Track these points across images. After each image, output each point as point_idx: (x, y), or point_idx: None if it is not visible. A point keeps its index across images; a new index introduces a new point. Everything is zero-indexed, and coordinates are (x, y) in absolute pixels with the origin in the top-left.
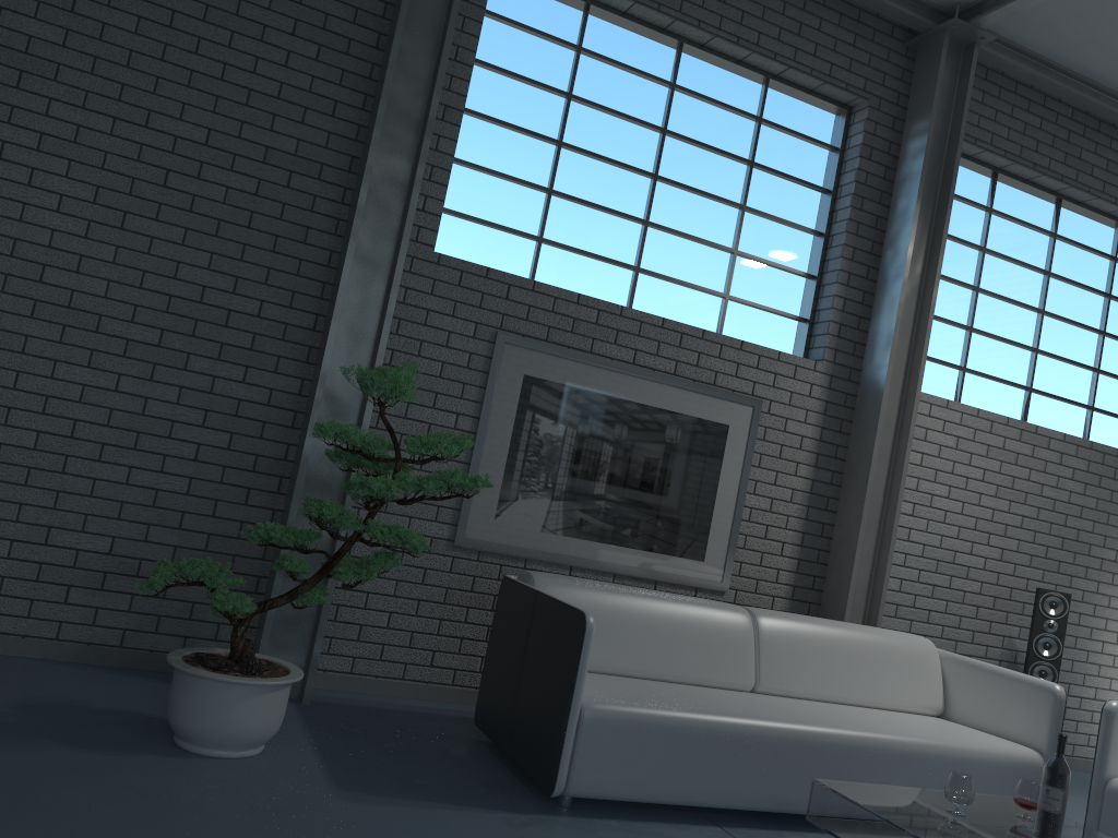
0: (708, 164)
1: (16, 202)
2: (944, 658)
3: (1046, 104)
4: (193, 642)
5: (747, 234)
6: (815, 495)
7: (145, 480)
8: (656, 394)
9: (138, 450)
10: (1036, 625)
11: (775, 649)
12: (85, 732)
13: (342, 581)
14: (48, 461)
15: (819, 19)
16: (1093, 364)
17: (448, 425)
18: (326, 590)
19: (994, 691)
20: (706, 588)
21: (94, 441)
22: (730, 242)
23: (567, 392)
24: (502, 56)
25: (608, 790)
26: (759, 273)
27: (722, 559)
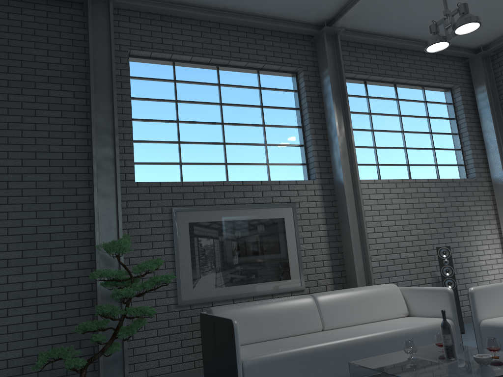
0: (243, 112)
1: None
2: (402, 290)
3: (376, 48)
4: None
5: (269, 135)
6: (330, 236)
7: (31, 319)
8: (248, 214)
9: (24, 306)
10: (440, 263)
11: (327, 309)
12: None
13: (122, 338)
14: None
15: (271, 41)
16: (431, 147)
17: (161, 254)
18: (119, 344)
19: (425, 298)
20: (295, 290)
21: (3, 308)
22: (263, 141)
23: (209, 224)
24: (143, 93)
25: None
26: (279, 150)
27: (298, 275)
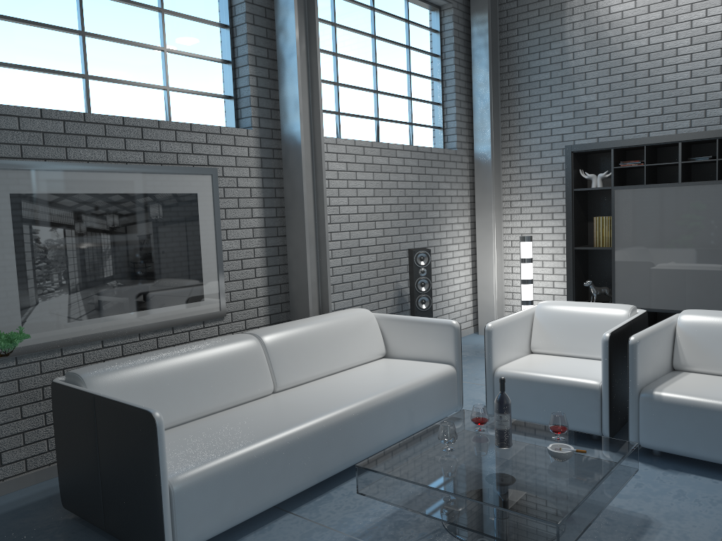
0: None
1: None
2: (379, 319)
3: None
4: None
5: (170, 33)
6: (268, 228)
7: None
8: (134, 182)
9: None
10: (415, 274)
11: (281, 357)
12: None
13: None
14: None
15: None
16: (408, 95)
17: None
18: None
19: (416, 333)
20: (211, 319)
21: None
22: (159, 42)
23: (56, 199)
24: None
25: (208, 534)
26: (187, 65)
27: (216, 294)
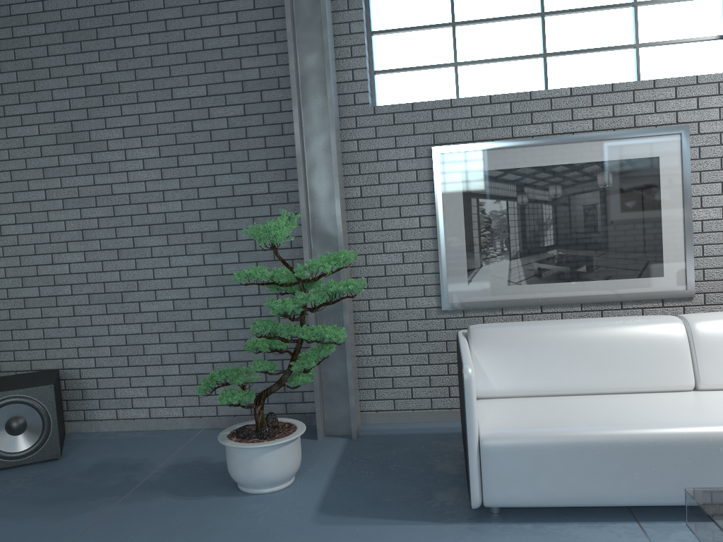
0: None
1: (123, 172)
2: None
3: None
4: (291, 405)
5: None
6: None
7: (235, 314)
8: (580, 152)
9: (226, 296)
10: None
11: (713, 349)
12: (191, 483)
13: (298, 369)
14: (182, 315)
15: None
16: None
17: (414, 226)
18: (309, 373)
19: None
20: (672, 298)
21: (202, 297)
22: None
23: (500, 175)
24: None
25: (519, 501)
26: (665, 12)
27: (681, 270)
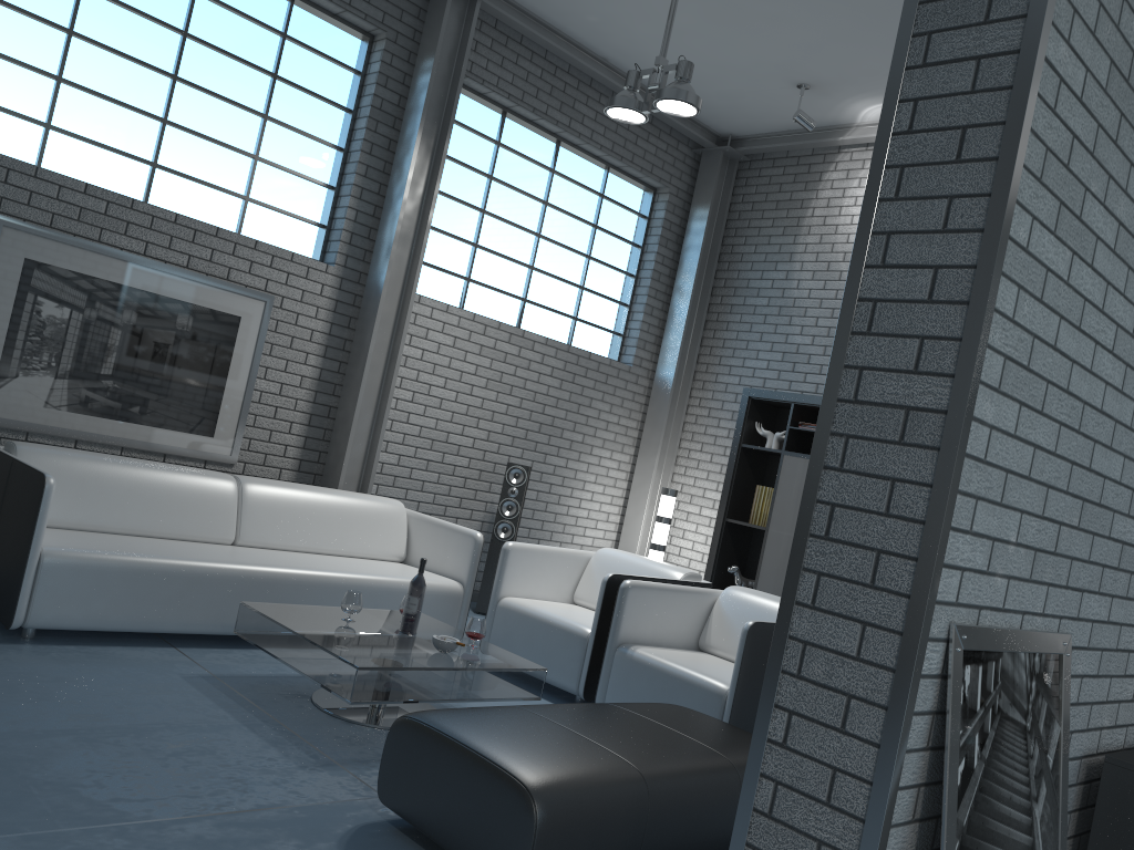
0: (231, 71)
1: None
2: (411, 516)
3: (547, 57)
4: None
5: (269, 142)
6: (323, 382)
7: None
8: (168, 285)
9: None
10: (503, 492)
11: (257, 510)
12: None
13: None
14: None
15: None
16: (579, 283)
17: None
18: None
19: (439, 540)
20: (216, 461)
21: None
22: (252, 148)
23: (73, 277)
24: None
25: (67, 621)
26: (280, 179)
27: (231, 435)
